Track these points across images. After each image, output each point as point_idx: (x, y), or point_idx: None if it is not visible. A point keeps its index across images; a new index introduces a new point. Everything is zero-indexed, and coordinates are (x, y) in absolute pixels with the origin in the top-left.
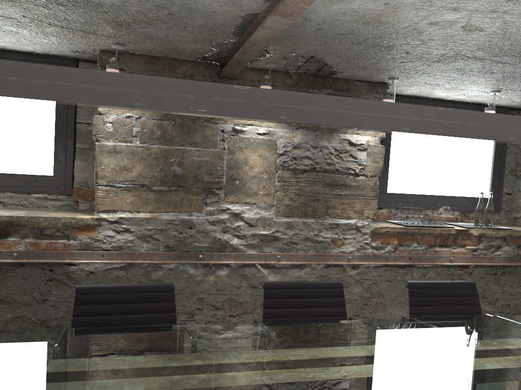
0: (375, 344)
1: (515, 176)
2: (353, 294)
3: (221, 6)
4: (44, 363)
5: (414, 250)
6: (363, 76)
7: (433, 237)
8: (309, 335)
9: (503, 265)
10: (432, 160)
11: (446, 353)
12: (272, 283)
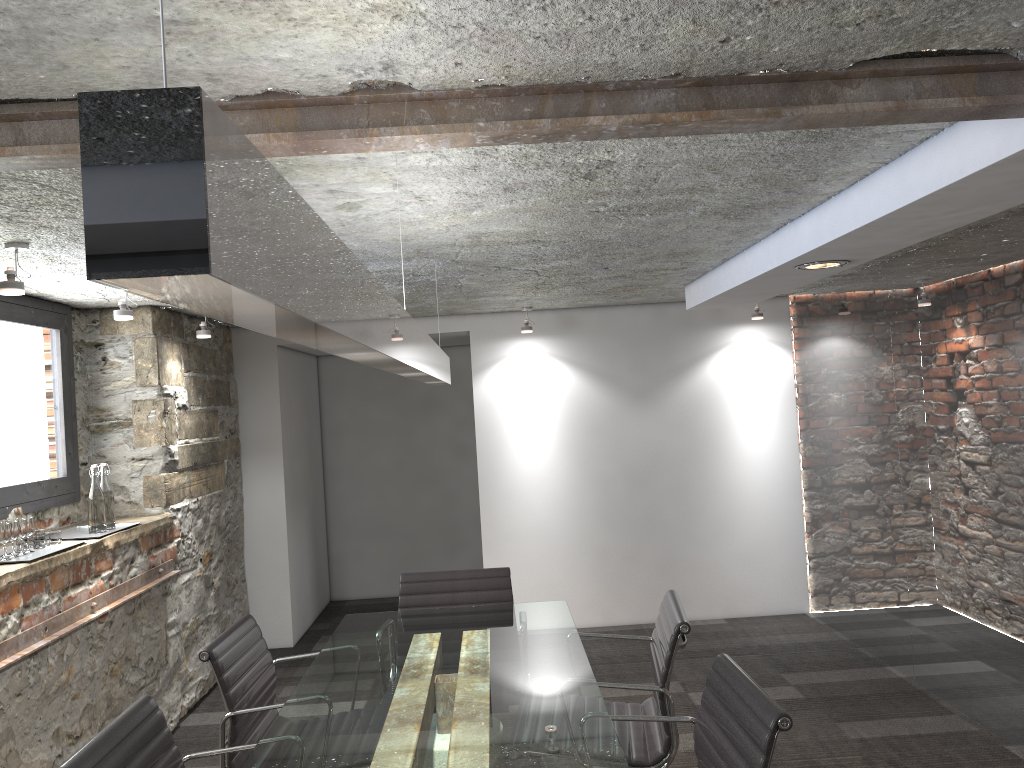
0: (376, 742)
1: (88, 430)
2: None
3: (122, 67)
4: None
5: (47, 608)
6: None
7: (66, 571)
8: None
9: (148, 589)
10: None
11: (434, 702)
12: (80, 760)
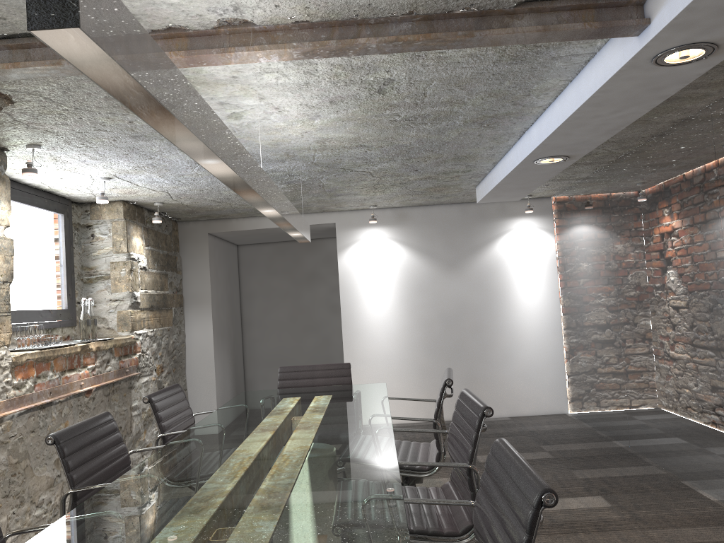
0: (245, 438)
1: (82, 281)
2: (0, 465)
3: None
4: None
5: (51, 380)
6: (1, 135)
7: (64, 359)
8: (196, 456)
9: (118, 380)
10: (14, 263)
11: (286, 423)
12: (62, 432)
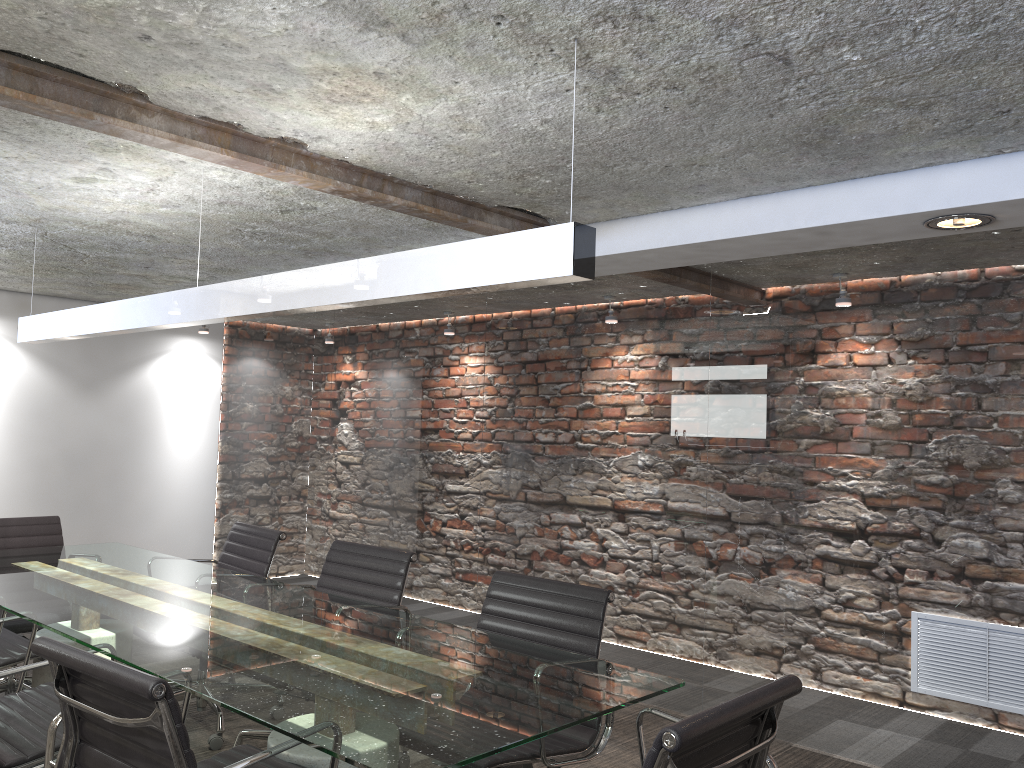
0: (127, 602)
1: None
2: None
3: (185, 87)
4: (412, 691)
5: None
6: None
7: None
8: (127, 621)
9: None
10: None
11: (128, 586)
12: None
